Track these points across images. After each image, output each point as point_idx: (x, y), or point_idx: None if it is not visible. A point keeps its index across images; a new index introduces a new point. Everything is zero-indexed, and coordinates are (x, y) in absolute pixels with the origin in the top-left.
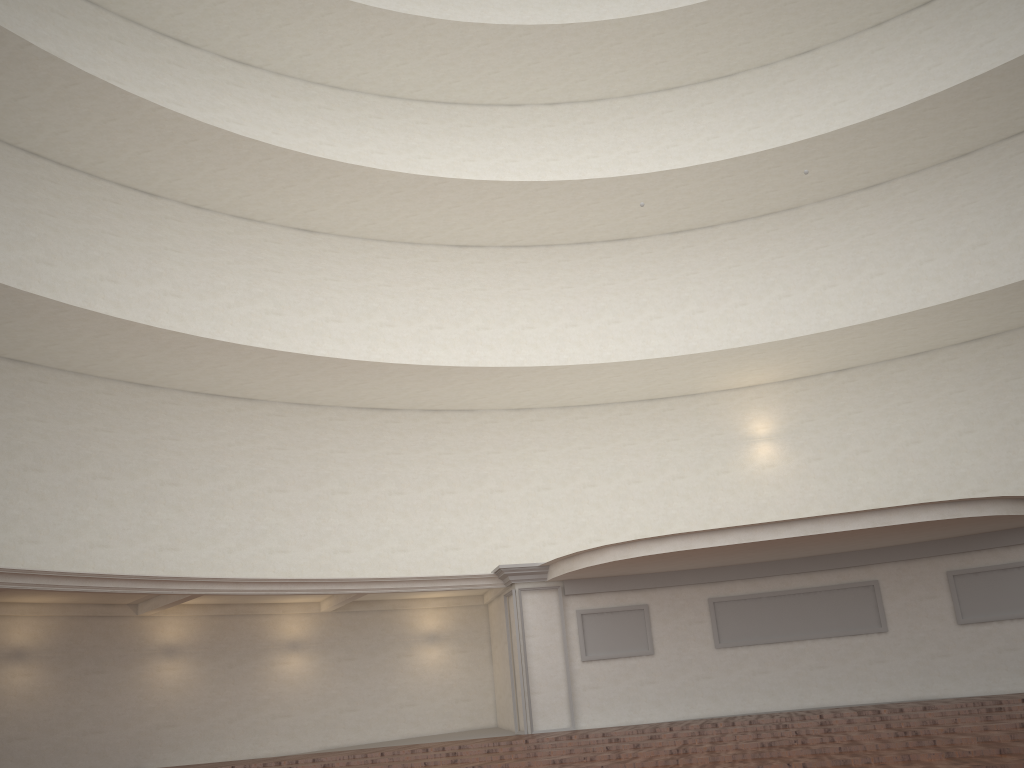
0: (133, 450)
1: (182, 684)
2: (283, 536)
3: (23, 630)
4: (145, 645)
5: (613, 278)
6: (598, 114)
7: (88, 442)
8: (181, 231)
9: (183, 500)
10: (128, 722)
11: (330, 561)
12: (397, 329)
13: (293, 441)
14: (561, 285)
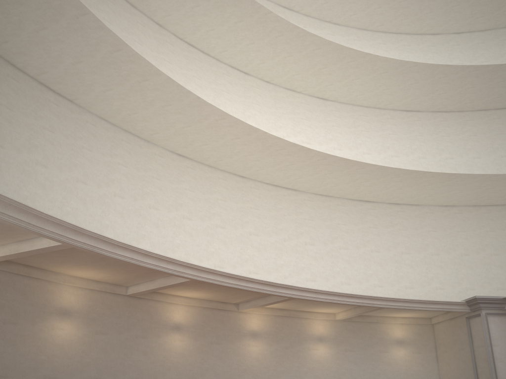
0: (236, 213)
1: (260, 356)
2: (313, 271)
3: (180, 313)
4: (241, 330)
5: (503, 130)
6: (487, 38)
7: (214, 206)
8: (259, 94)
9: (260, 245)
10: (232, 377)
11: (339, 289)
12: (372, 156)
13: (317, 216)
14: (469, 134)
